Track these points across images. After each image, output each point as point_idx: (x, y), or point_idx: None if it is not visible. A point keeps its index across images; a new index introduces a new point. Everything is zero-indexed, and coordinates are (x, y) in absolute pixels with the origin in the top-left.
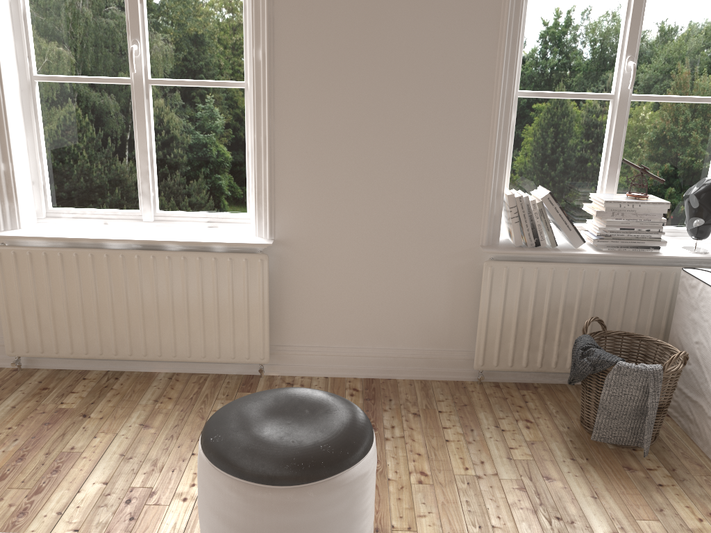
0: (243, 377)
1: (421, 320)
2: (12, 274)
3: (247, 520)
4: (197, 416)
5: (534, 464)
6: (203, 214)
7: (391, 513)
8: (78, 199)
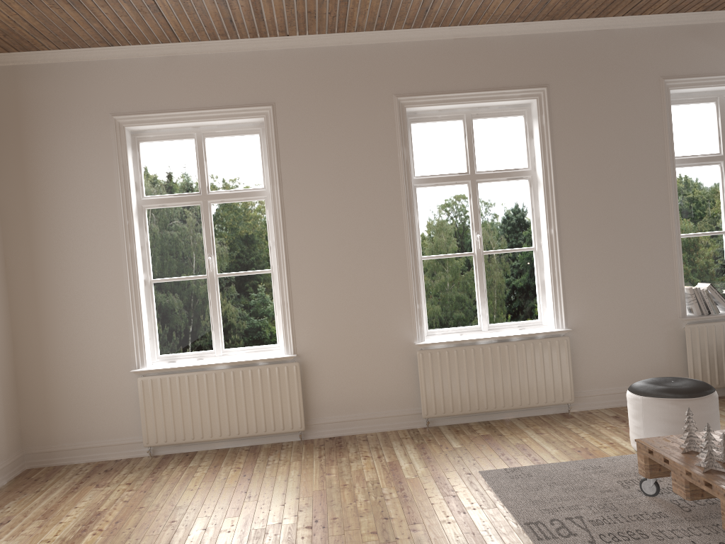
0: (559, 414)
1: (652, 366)
2: (428, 366)
3: (682, 417)
4: (560, 427)
5: None
6: (515, 322)
7: None
8: (443, 323)
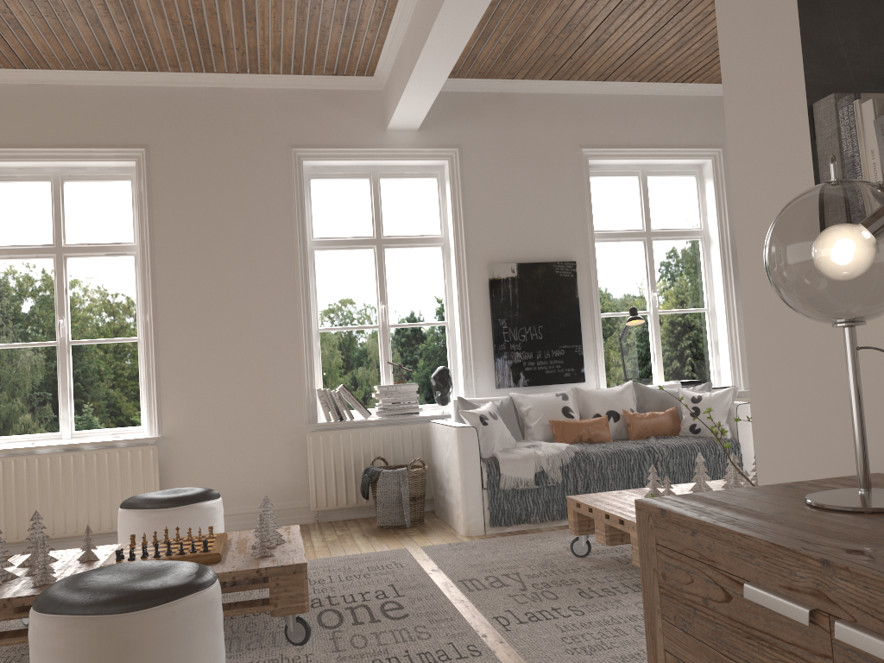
0: None
1: (271, 482)
2: None
3: (148, 532)
4: None
5: (338, 540)
6: (109, 429)
7: None
8: (12, 428)
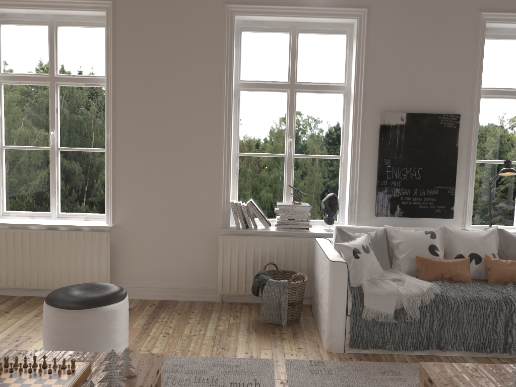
0: None
1: (191, 268)
2: None
3: (58, 327)
4: None
5: (226, 331)
6: (82, 214)
7: (143, 345)
8: (20, 206)
